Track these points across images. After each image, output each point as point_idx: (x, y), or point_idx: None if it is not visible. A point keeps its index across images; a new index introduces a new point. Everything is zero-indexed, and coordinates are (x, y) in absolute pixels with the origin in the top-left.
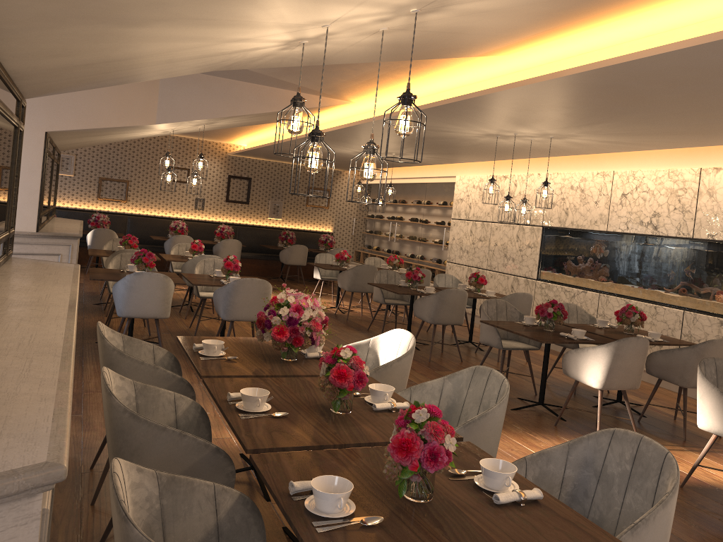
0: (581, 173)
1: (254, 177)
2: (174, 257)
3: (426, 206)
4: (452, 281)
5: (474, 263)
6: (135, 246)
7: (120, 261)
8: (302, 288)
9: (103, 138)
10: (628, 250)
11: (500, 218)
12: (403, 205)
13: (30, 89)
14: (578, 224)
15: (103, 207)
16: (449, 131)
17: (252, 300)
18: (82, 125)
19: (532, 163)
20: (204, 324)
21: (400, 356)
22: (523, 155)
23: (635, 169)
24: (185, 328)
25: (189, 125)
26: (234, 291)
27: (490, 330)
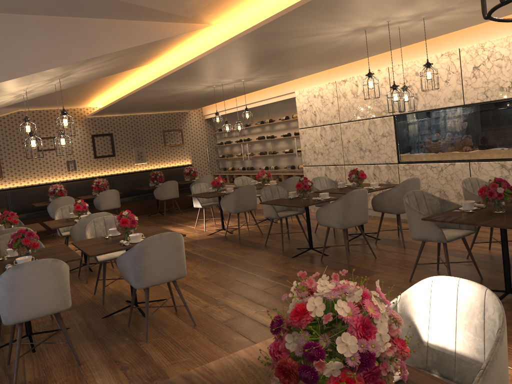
0: (424, 58)
1: (115, 132)
2: (60, 223)
3: (271, 123)
4: (326, 181)
5: (331, 162)
6: (15, 222)
7: None
8: (181, 217)
9: None
10: (491, 117)
11: (347, 117)
12: (249, 127)
13: None
14: (431, 105)
15: None
16: (317, 34)
17: (165, 259)
18: None
19: (369, 62)
20: (108, 285)
21: (500, 334)
22: (369, 53)
23: (482, 42)
24: (90, 296)
25: (42, 80)
26: (143, 254)
27: (425, 225)
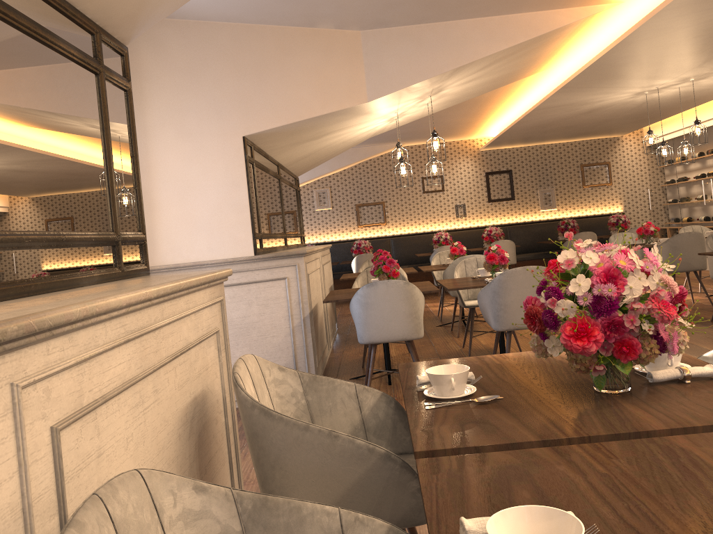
0: None
1: (514, 168)
2: (434, 267)
3: None
4: None
5: None
6: None
7: (366, 278)
8: None
9: (325, 144)
10: None
11: None
12: None
13: (99, 10)
14: None
15: (365, 234)
16: None
17: None
18: (282, 121)
19: None
20: (481, 341)
21: None
22: None
23: None
24: (457, 349)
25: (411, 99)
26: (503, 289)
27: None
